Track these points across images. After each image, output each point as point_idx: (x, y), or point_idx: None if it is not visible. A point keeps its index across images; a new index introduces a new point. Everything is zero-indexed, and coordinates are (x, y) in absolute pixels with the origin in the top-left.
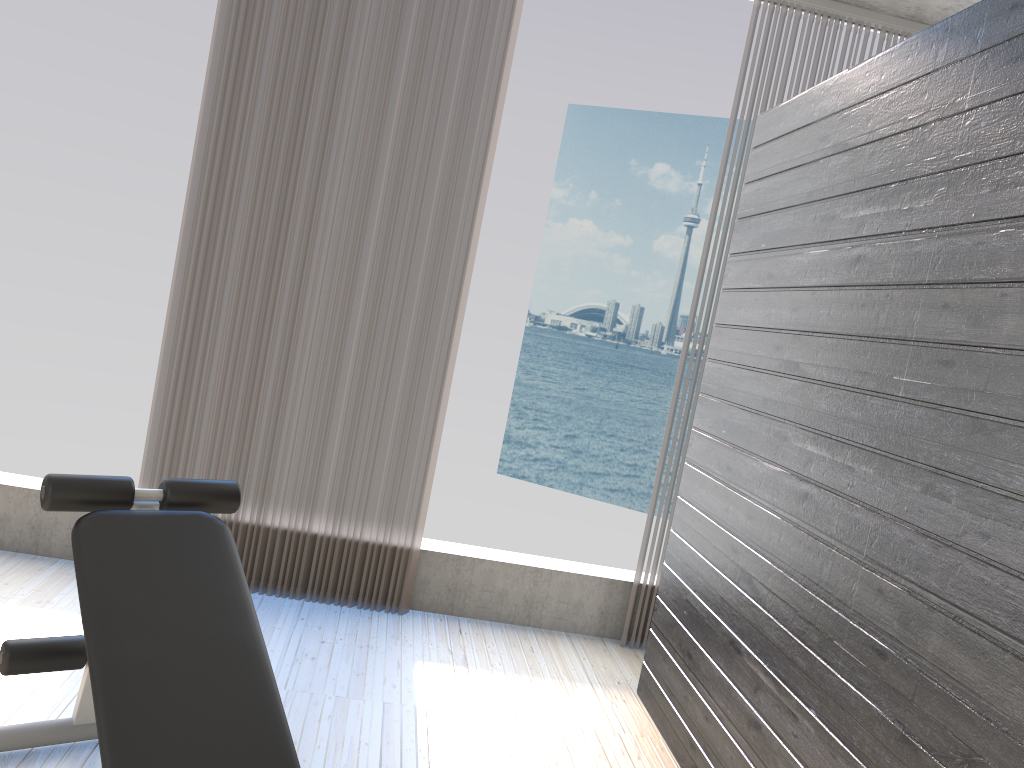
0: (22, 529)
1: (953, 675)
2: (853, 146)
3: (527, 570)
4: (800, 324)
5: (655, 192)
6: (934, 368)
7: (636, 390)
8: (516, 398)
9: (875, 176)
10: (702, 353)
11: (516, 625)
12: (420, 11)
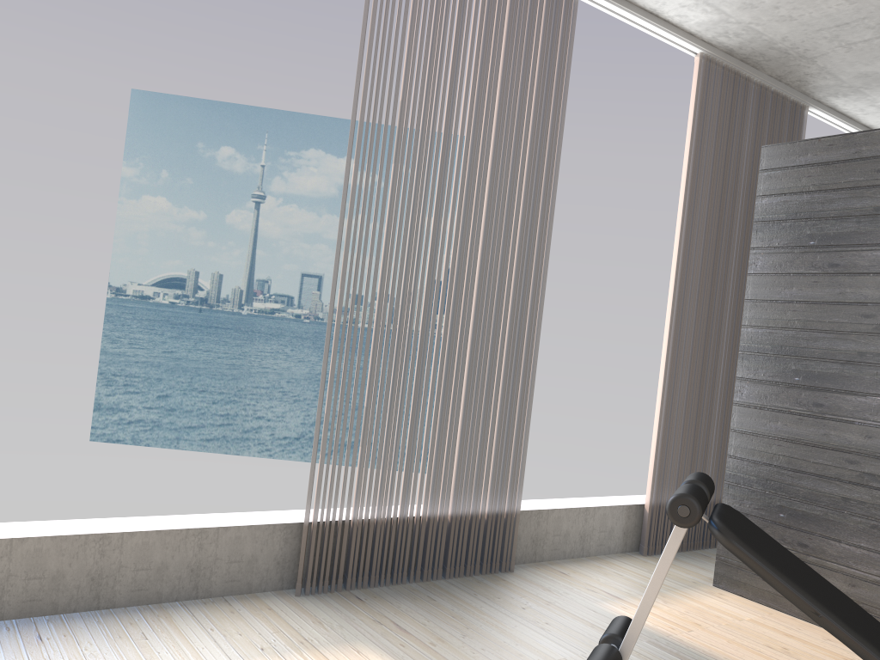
0: (181, 575)
1: None
2: None
3: (580, 511)
4: None
5: (223, 172)
6: None
7: (222, 348)
8: (104, 367)
9: None
10: (278, 311)
11: (576, 558)
12: (513, 44)
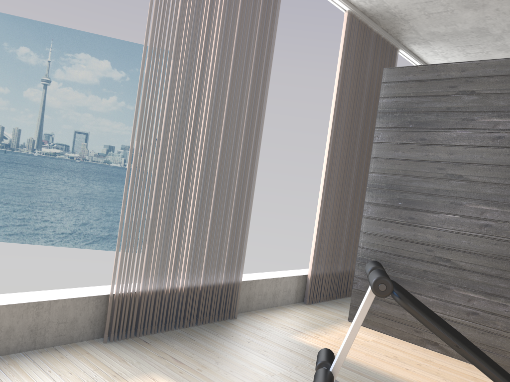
0: (23, 334)
1: None
2: (480, 93)
3: (273, 280)
4: (458, 160)
5: (22, 63)
6: None
7: (20, 176)
8: None
9: (502, 107)
10: (59, 154)
11: (270, 308)
12: None
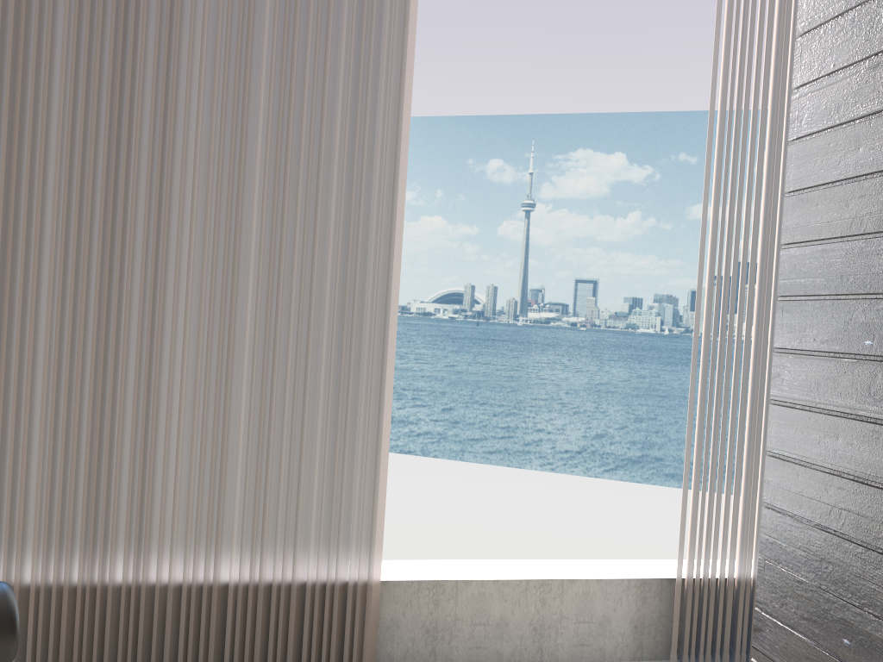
0: None
1: None
2: None
3: (530, 586)
4: None
5: (493, 184)
6: None
7: (500, 360)
8: (394, 382)
9: None
10: (553, 320)
11: None
12: None
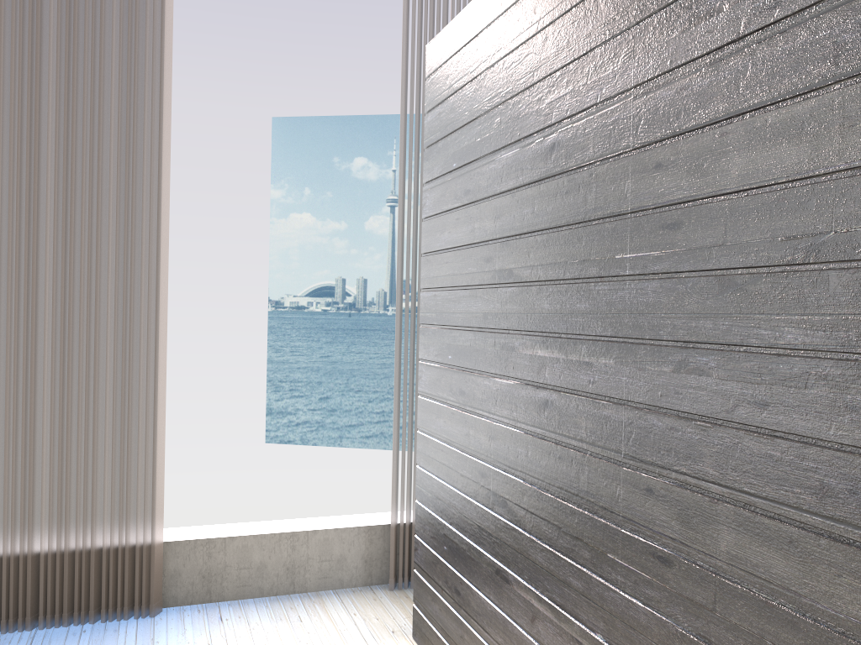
0: None
1: (759, 573)
2: (525, 39)
3: (283, 537)
4: (506, 230)
5: (359, 182)
6: (660, 235)
7: (373, 349)
8: (271, 374)
9: (553, 60)
10: None
11: (281, 595)
12: None
